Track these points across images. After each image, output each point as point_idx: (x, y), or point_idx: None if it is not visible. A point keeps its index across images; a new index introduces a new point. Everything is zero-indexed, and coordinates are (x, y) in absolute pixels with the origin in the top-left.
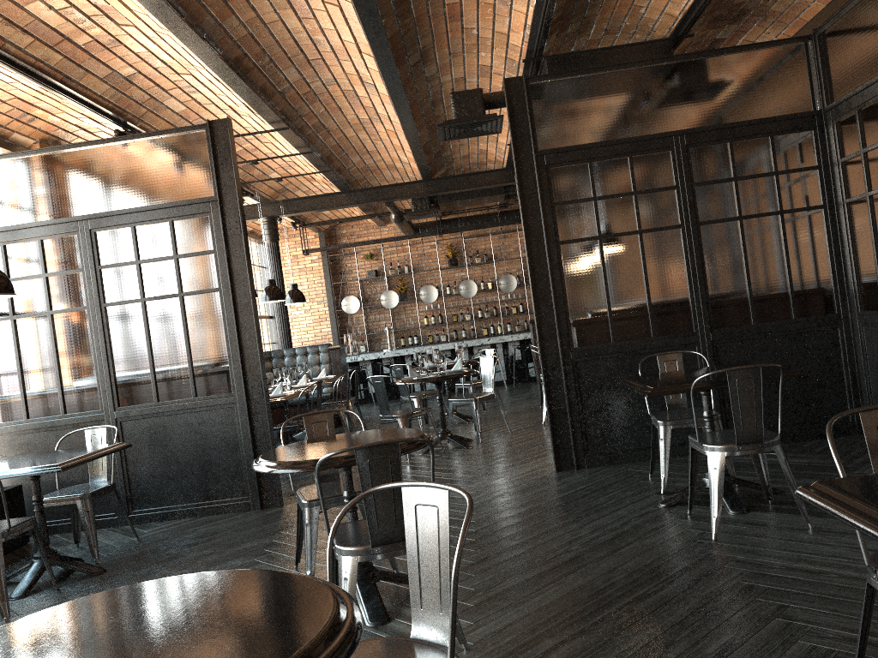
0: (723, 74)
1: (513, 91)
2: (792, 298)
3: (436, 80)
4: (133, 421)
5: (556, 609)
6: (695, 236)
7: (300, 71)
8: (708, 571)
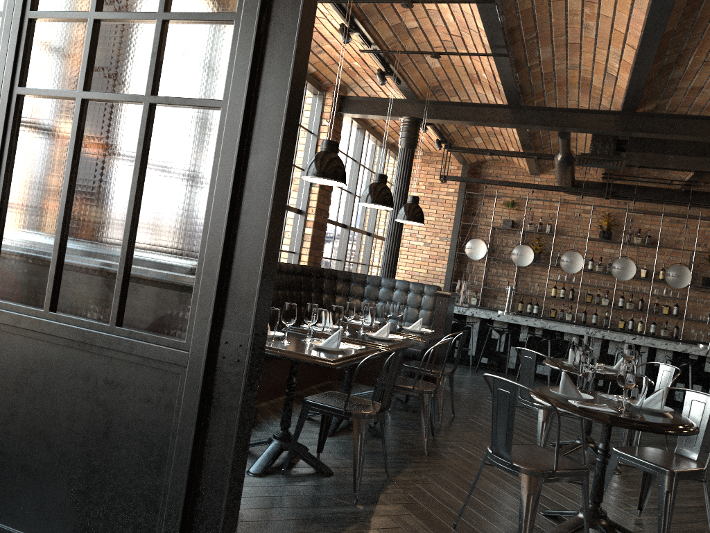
0: None
1: None
2: None
3: None
4: (2, 333)
5: None
6: None
7: None
8: None
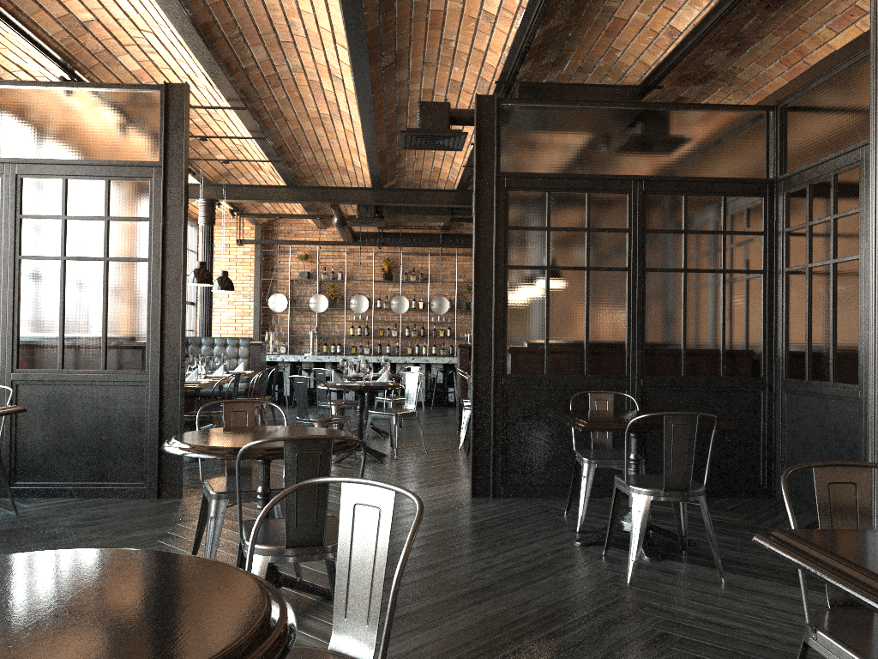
0: (687, 128)
1: (483, 108)
2: (723, 356)
3: (405, 87)
4: (31, 385)
5: (467, 637)
6: (640, 281)
7: (268, 51)
8: (623, 615)
